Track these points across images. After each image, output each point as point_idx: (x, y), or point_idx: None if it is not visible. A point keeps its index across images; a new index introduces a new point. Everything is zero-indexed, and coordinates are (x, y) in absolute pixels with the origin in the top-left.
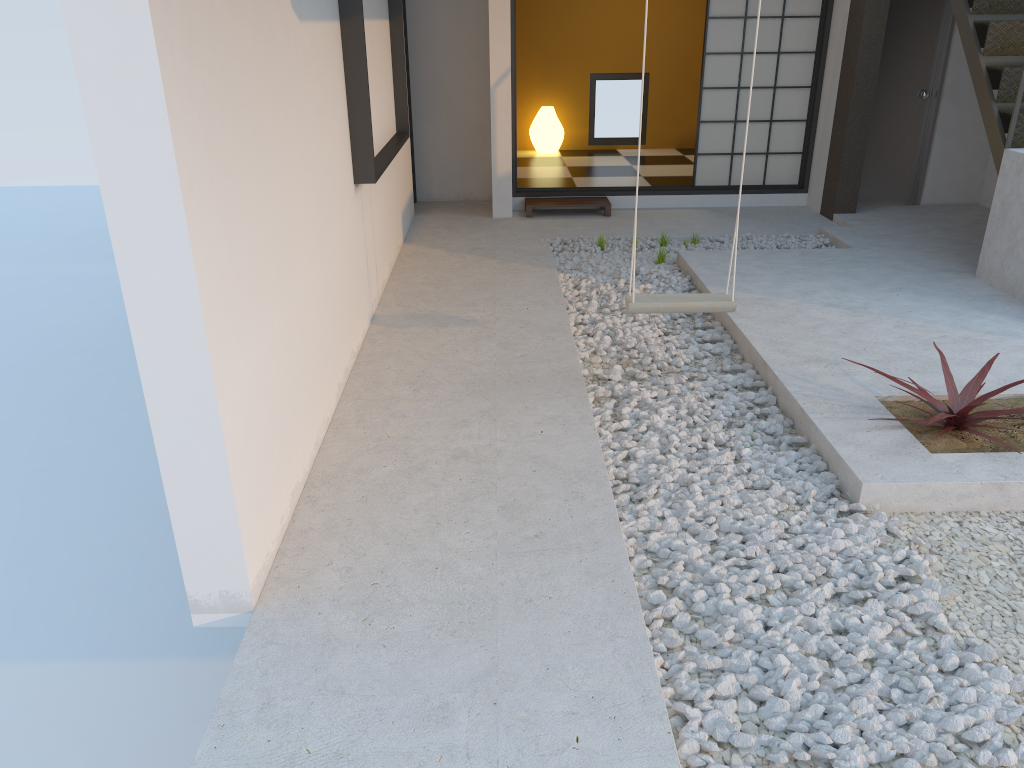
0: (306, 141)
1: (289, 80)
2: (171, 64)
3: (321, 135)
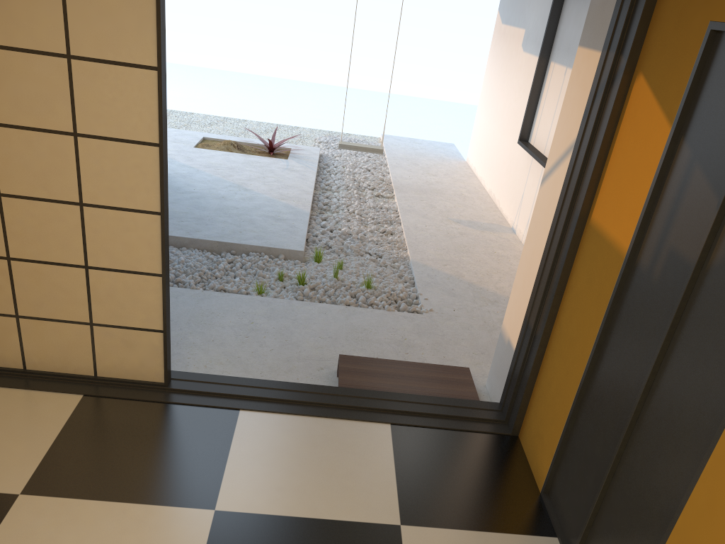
0: (511, 91)
1: (512, 67)
2: (491, 47)
3: (517, 97)
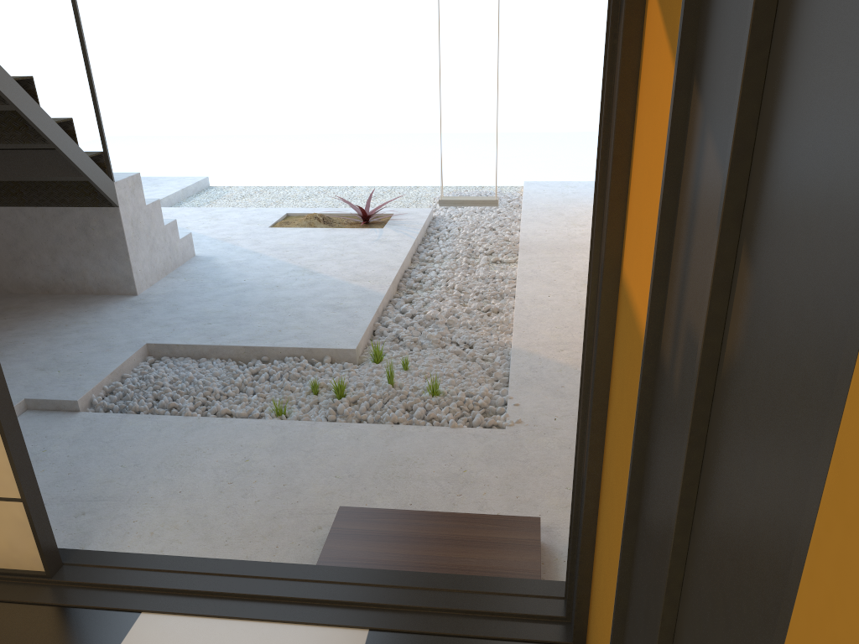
0: None
1: None
2: None
3: None
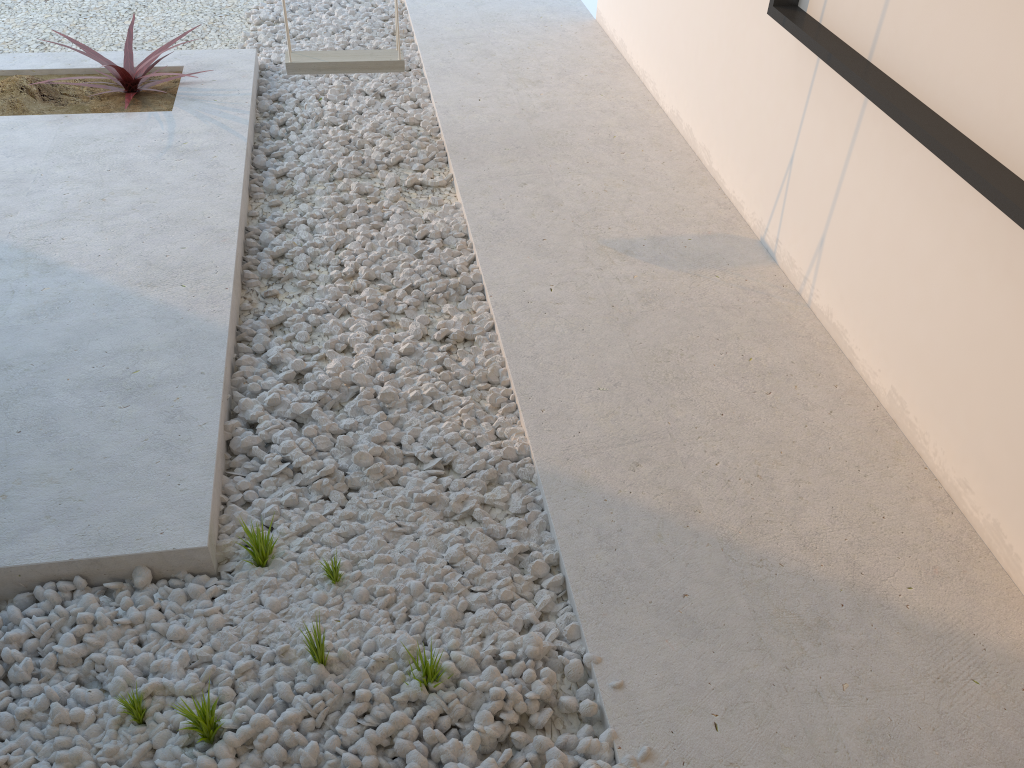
0: None
1: None
2: None
3: None
